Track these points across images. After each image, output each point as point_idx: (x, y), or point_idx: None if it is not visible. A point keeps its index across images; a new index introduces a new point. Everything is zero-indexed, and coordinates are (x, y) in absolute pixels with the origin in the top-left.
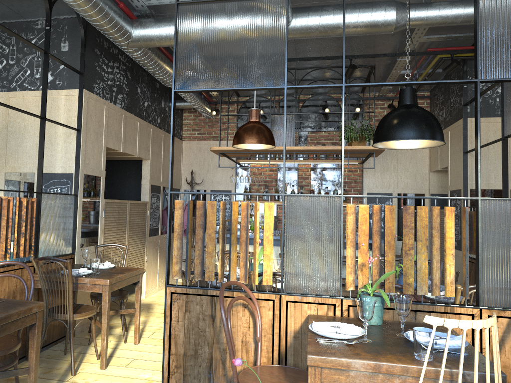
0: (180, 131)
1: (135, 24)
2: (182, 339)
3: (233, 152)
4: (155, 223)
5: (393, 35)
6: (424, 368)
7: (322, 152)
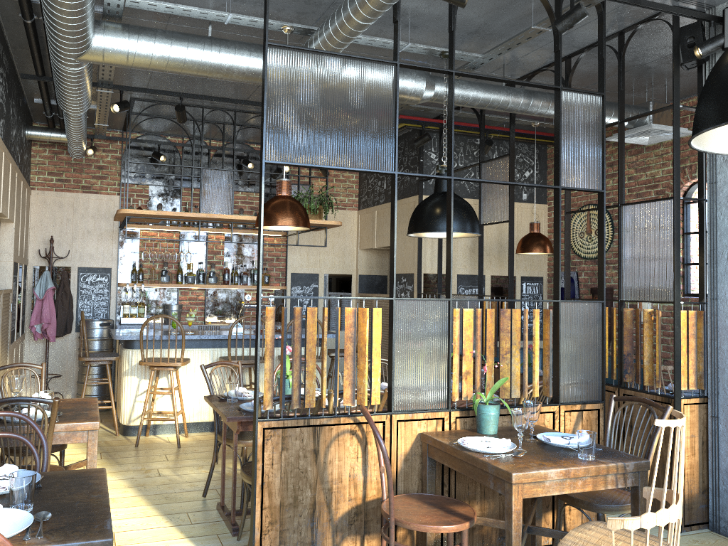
0: (29, 174)
1: (98, 28)
2: (278, 487)
3: (148, 218)
4: (13, 323)
5: None
6: (657, 464)
7: None
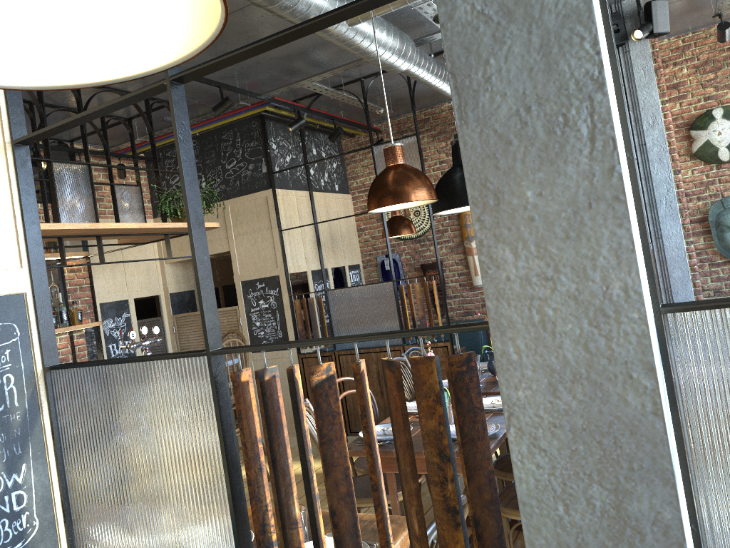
0: None
1: None
2: None
3: None
4: None
5: (270, 70)
6: None
7: (138, 234)
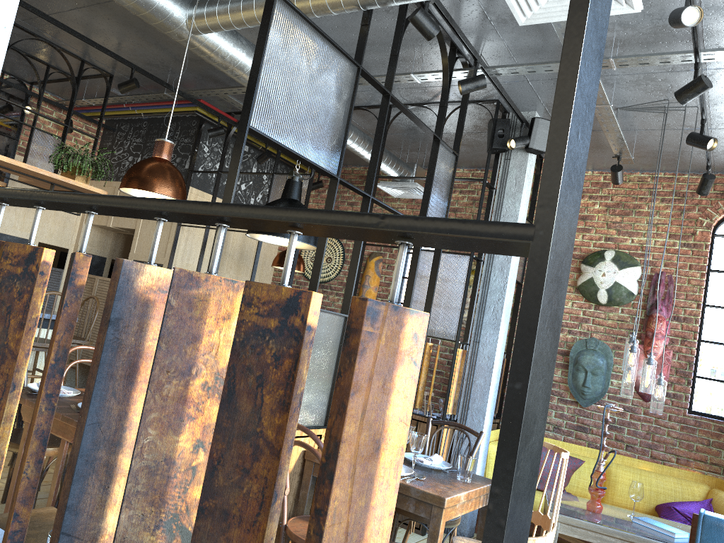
0: None
1: None
2: None
3: None
4: None
5: (191, 70)
6: (559, 490)
7: (20, 172)
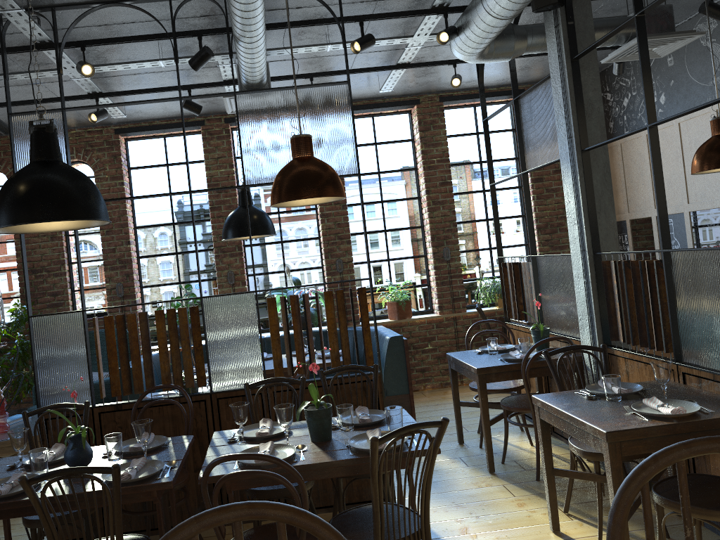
0: None
1: None
2: None
3: None
4: None
5: None
6: None
7: None
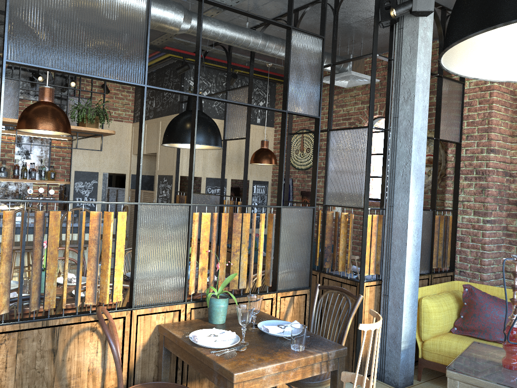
0: None
1: None
2: None
3: None
4: None
5: None
6: (359, 364)
7: None
